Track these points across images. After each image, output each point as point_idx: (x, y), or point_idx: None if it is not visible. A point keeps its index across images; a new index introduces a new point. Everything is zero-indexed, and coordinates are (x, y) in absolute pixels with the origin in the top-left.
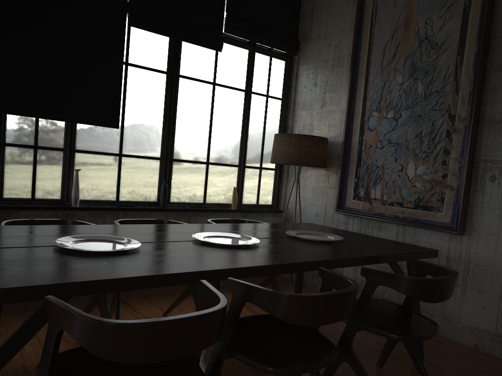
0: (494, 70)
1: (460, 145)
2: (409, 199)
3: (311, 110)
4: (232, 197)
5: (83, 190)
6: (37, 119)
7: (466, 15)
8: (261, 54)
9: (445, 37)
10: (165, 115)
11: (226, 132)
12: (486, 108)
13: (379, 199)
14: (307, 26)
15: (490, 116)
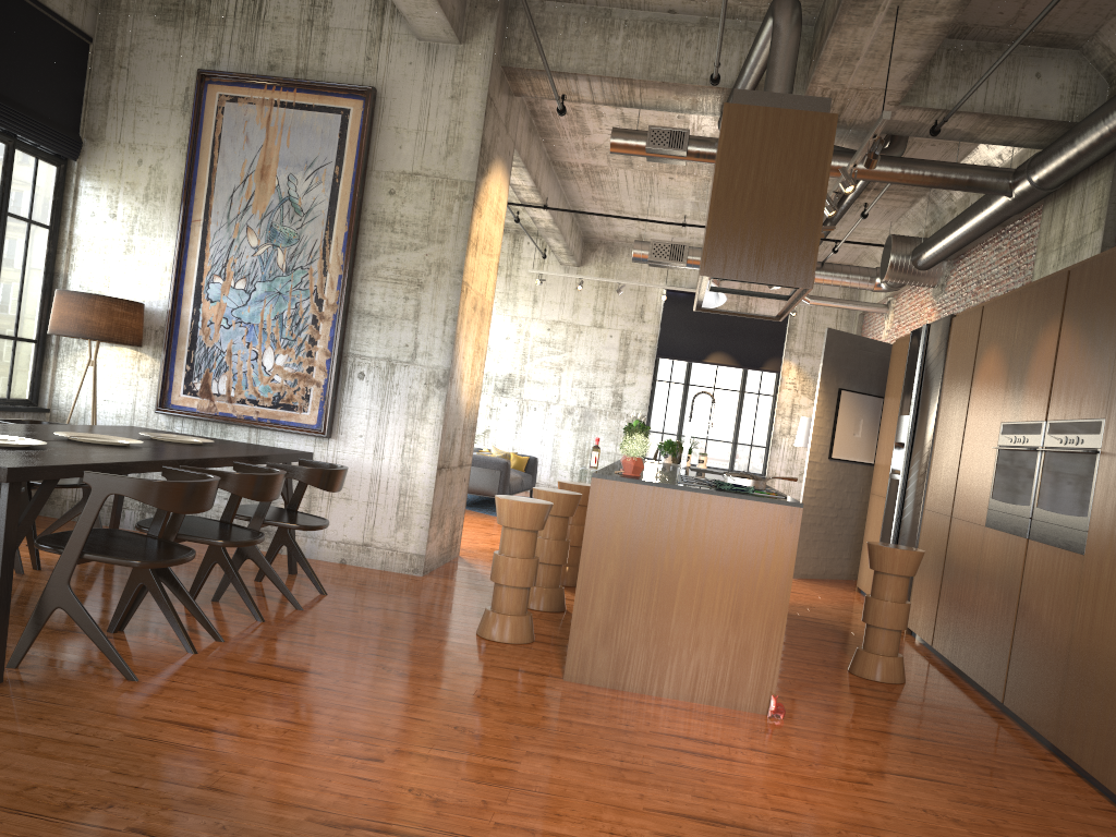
0: (365, 257)
1: (328, 335)
2: (266, 395)
3: (106, 254)
4: None
5: None
6: None
7: (337, 186)
8: (24, 152)
9: (313, 204)
10: None
11: None
12: (356, 297)
13: (225, 395)
14: (97, 119)
15: (360, 306)
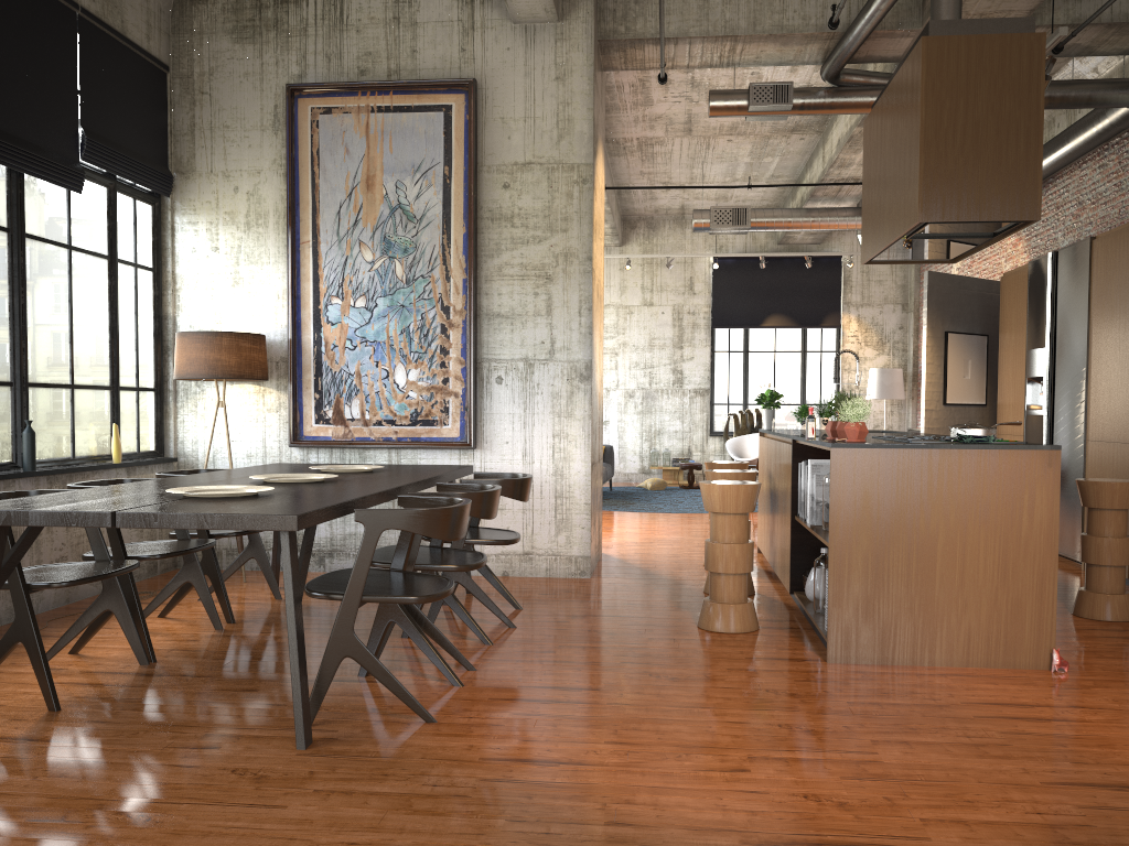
0: (486, 256)
1: (460, 343)
2: (403, 413)
3: (213, 290)
4: (106, 442)
5: None
6: None
7: (448, 187)
8: (123, 194)
9: (425, 209)
10: (13, 305)
11: (91, 330)
12: (482, 299)
13: (359, 419)
14: (185, 151)
15: (488, 308)
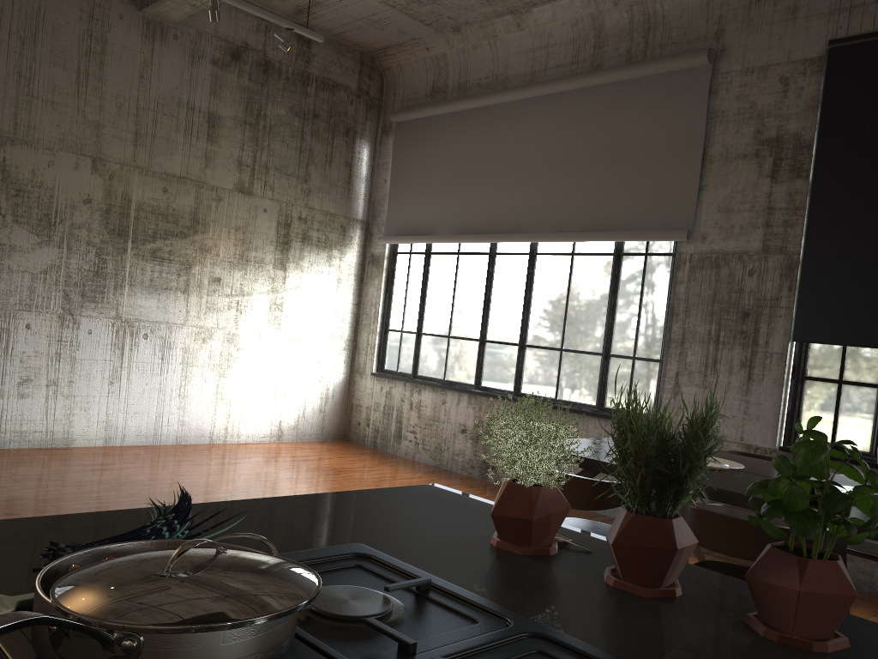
0: None
1: None
2: None
3: None
4: None
5: None
6: (845, 346)
7: None
8: None
9: None
10: None
11: None
12: None
13: None
14: None
15: None
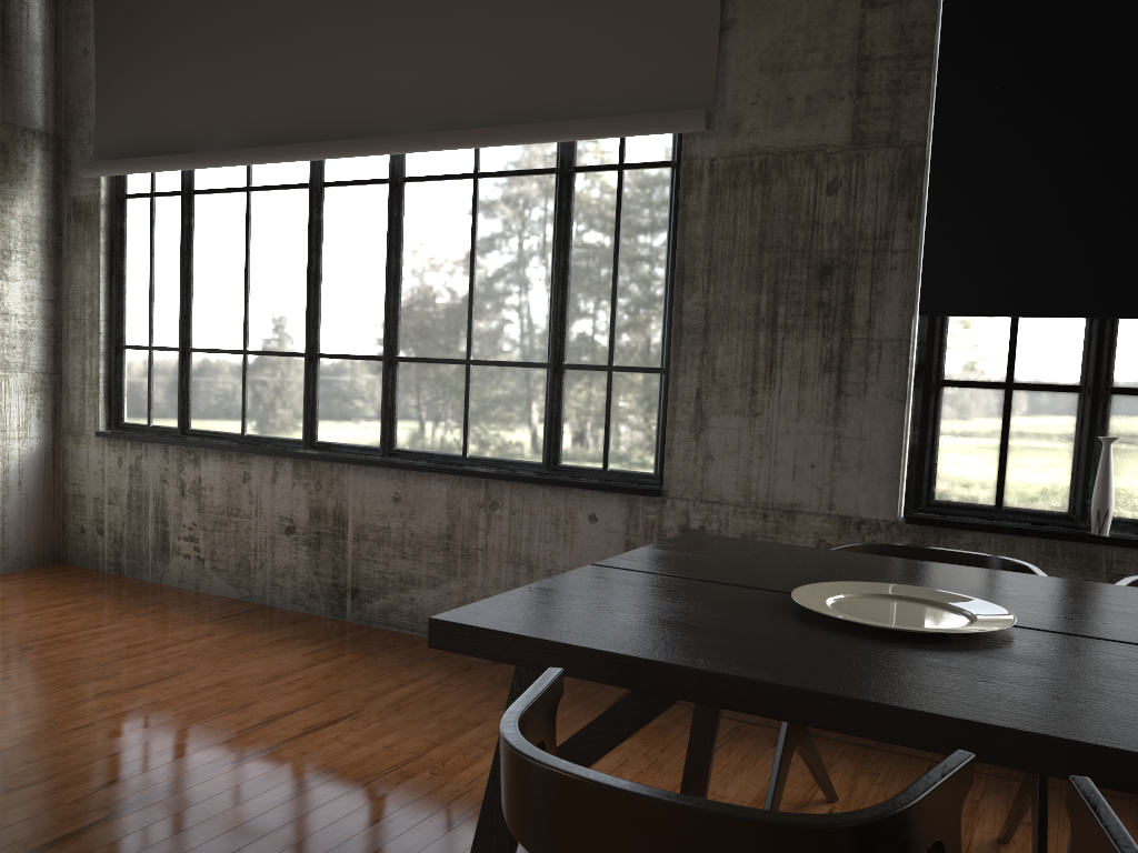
0: None
1: None
2: None
3: None
4: None
5: (1131, 494)
6: (1015, 319)
7: None
8: None
9: None
10: None
11: None
12: None
13: None
14: None
15: None
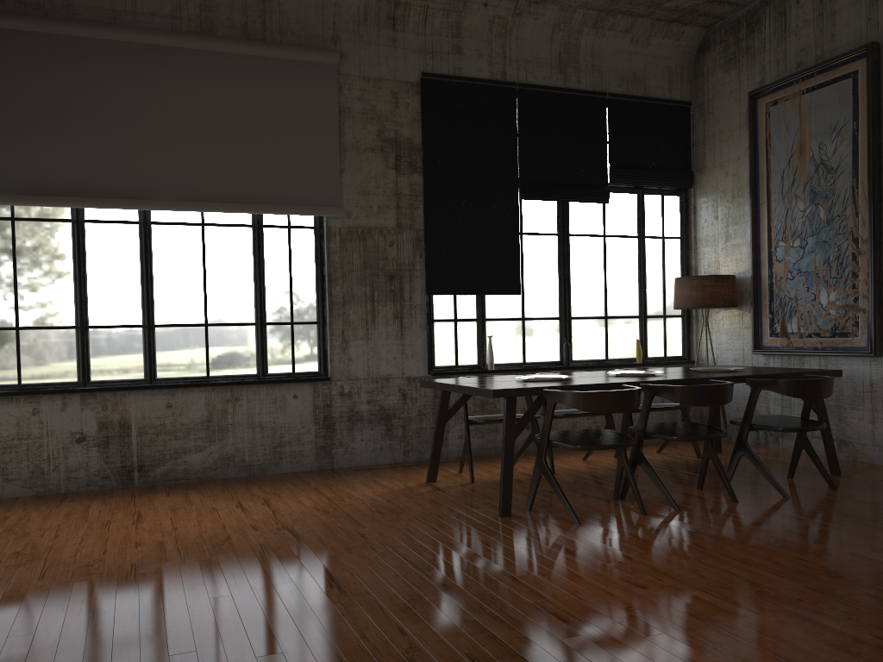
0: None
1: (866, 267)
2: (825, 327)
3: (715, 246)
4: (635, 350)
5: (495, 355)
6: (455, 295)
7: (856, 138)
8: (651, 194)
9: (839, 161)
10: (560, 275)
11: (622, 283)
12: None
13: (796, 332)
14: (700, 155)
15: None
